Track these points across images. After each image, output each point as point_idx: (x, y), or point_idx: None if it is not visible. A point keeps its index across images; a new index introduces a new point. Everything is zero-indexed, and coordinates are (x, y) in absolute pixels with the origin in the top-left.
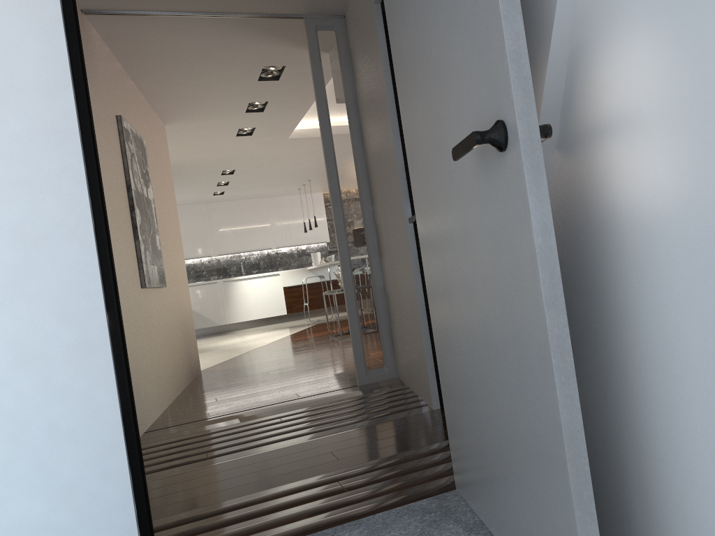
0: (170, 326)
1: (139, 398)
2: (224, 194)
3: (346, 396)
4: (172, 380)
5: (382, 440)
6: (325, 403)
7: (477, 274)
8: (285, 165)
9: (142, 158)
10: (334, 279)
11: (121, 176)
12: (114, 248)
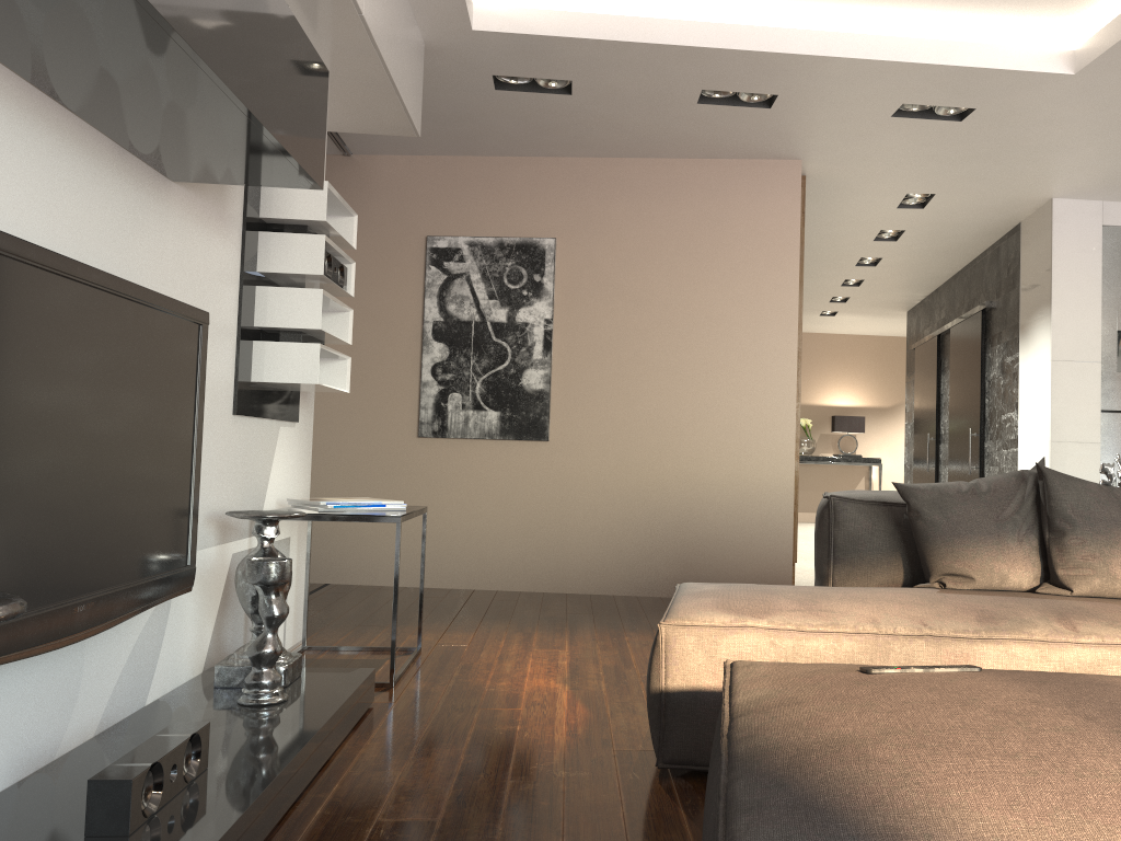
0: (557, 497)
1: (331, 547)
2: None
3: None
4: (518, 566)
5: None
6: None
7: None
8: None
9: (513, 269)
10: None
11: (409, 309)
12: (329, 394)
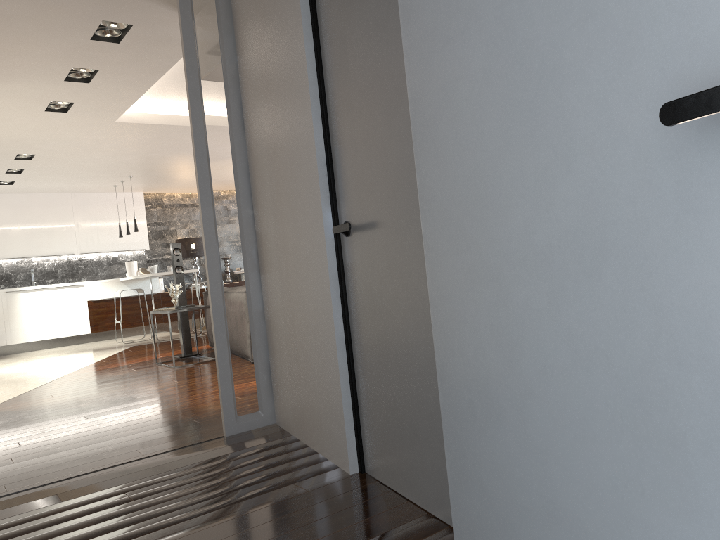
0: None
1: None
2: (14, 184)
3: (215, 454)
4: None
5: (300, 529)
6: (188, 466)
7: (630, 323)
8: (103, 154)
9: None
10: (153, 293)
11: None
12: None
